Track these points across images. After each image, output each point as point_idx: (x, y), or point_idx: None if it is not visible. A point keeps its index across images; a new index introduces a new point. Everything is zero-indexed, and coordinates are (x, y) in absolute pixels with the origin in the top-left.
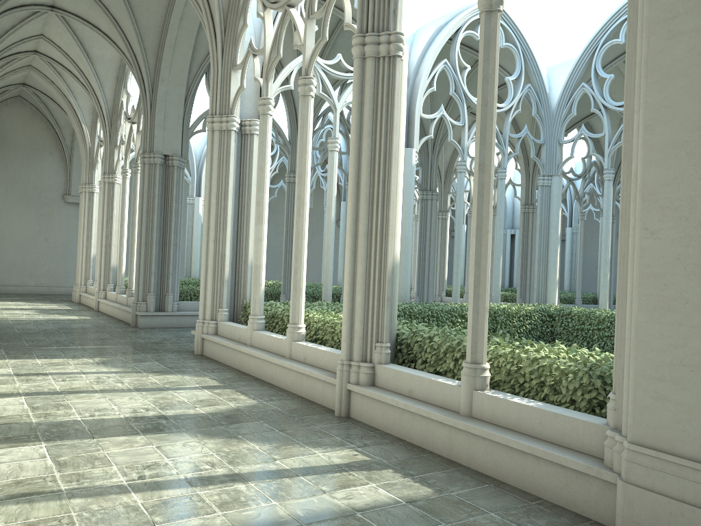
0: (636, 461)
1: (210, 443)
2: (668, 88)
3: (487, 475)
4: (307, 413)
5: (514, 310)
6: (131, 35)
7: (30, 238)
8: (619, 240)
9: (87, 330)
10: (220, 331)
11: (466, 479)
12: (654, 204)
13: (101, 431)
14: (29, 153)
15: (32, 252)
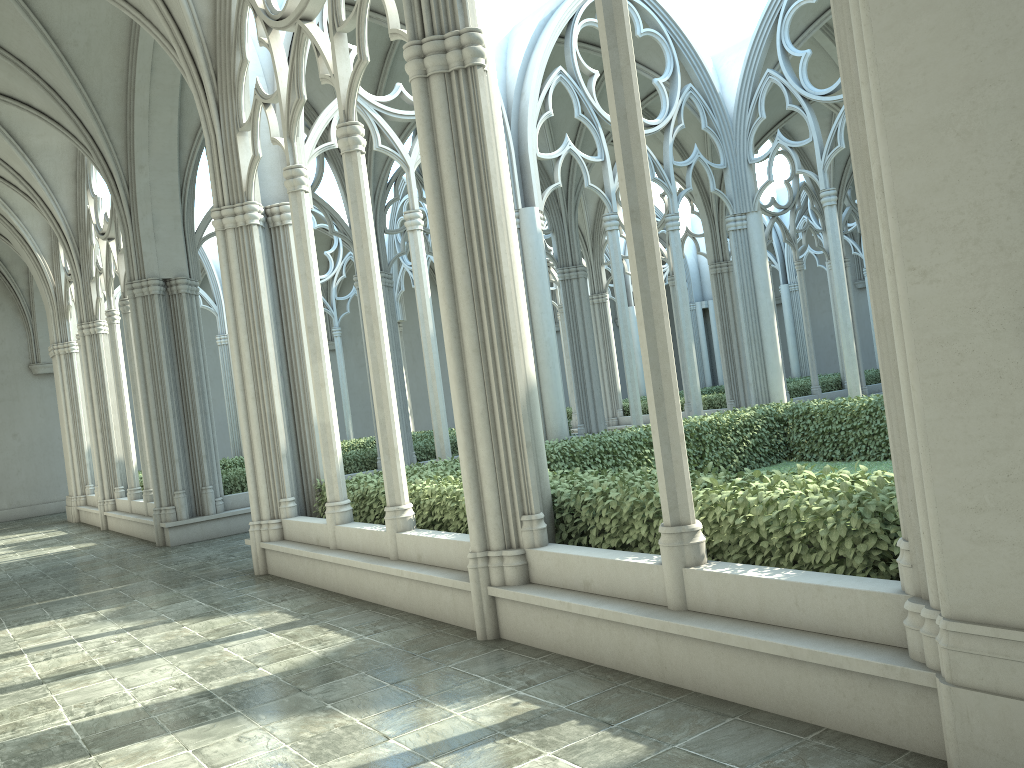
0: (962, 648)
1: (281, 727)
2: (909, 34)
3: (727, 701)
4: (433, 644)
5: (726, 421)
6: (80, 108)
7: None
8: (870, 294)
9: (90, 565)
10: (288, 533)
11: (696, 714)
12: (918, 226)
13: (104, 740)
14: None
15: None
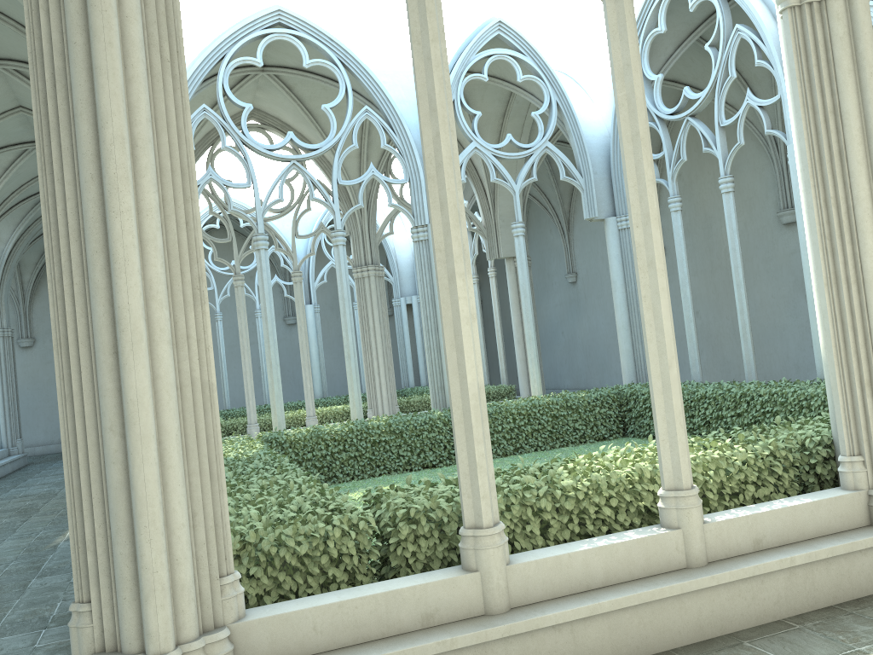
0: None
1: None
2: None
3: None
4: None
5: None
6: None
7: None
8: None
9: None
10: (267, 648)
11: None
12: None
13: None
14: None
15: None
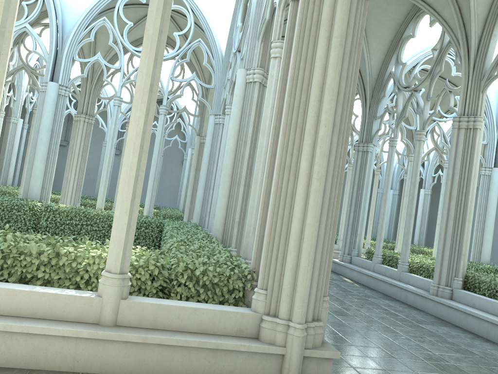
0: None
1: None
2: None
3: None
4: None
5: None
6: None
7: None
8: None
9: None
10: None
11: None
12: None
13: None
14: None
15: None
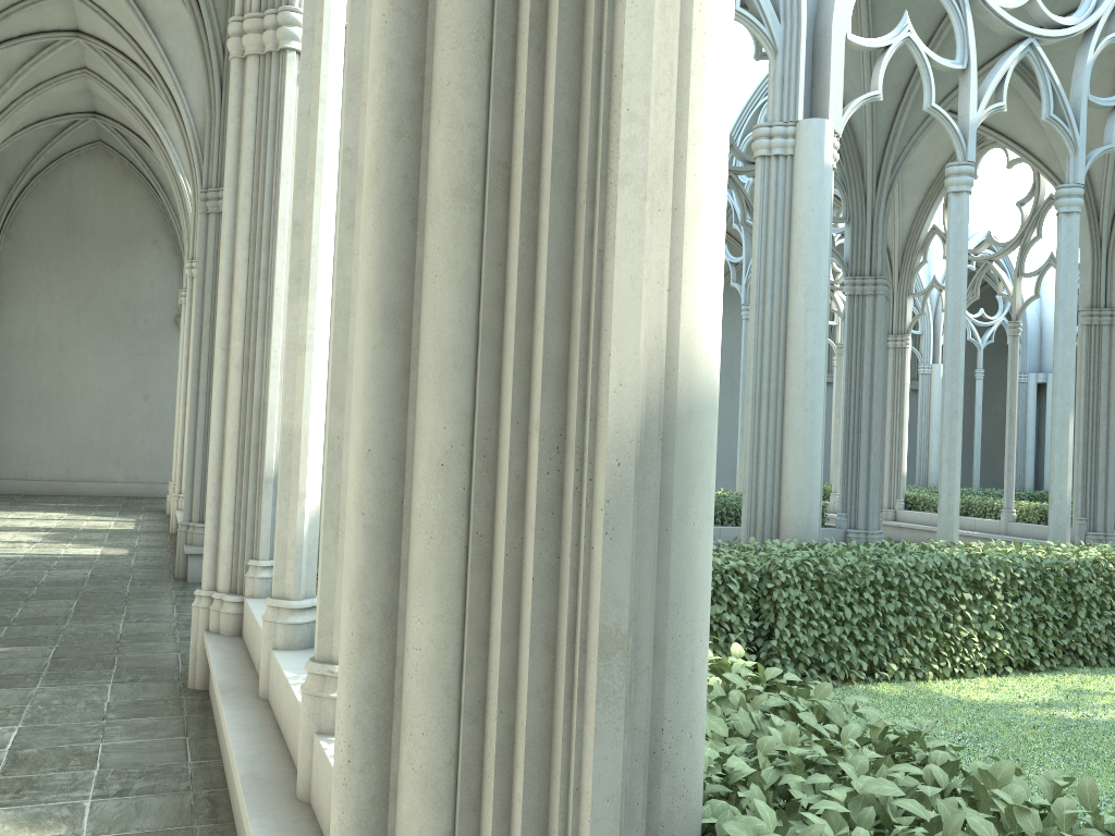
0: None
1: None
2: None
3: None
4: None
5: None
6: None
7: (117, 395)
8: None
9: (54, 589)
10: (244, 627)
11: None
12: None
13: None
14: (116, 243)
15: (121, 420)
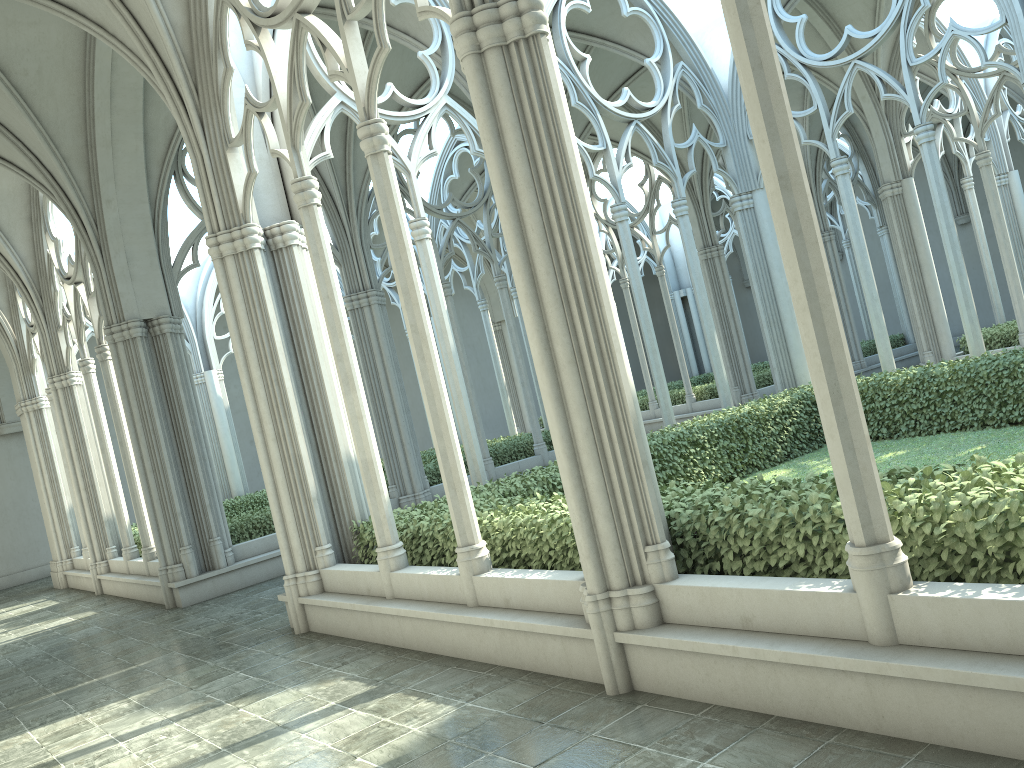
0: None
1: None
2: None
3: (983, 754)
4: (556, 706)
5: (765, 410)
6: (36, 143)
7: None
8: None
9: (98, 639)
10: (329, 584)
11: None
12: None
13: None
14: None
15: None
